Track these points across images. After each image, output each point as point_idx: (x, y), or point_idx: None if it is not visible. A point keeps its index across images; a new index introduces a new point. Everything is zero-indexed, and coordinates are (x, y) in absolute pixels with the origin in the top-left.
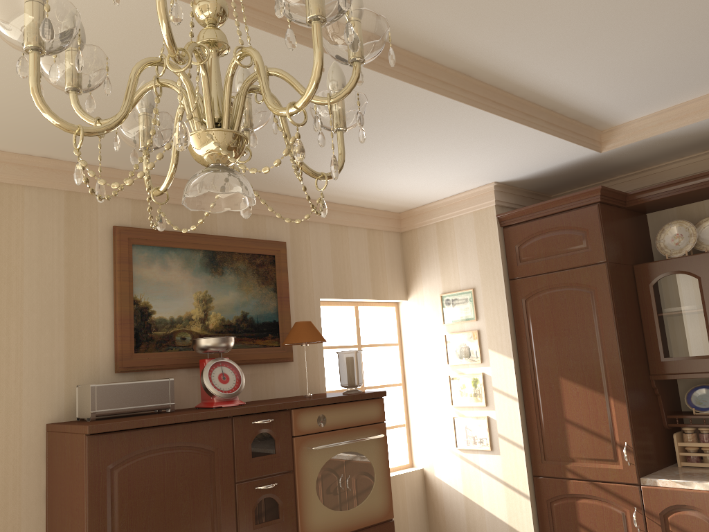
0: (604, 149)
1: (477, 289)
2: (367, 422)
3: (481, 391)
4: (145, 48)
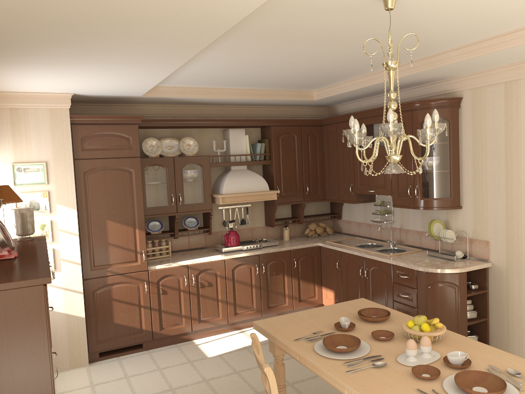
0: (143, 95)
1: (49, 163)
2: None
3: (48, 232)
4: (182, 17)
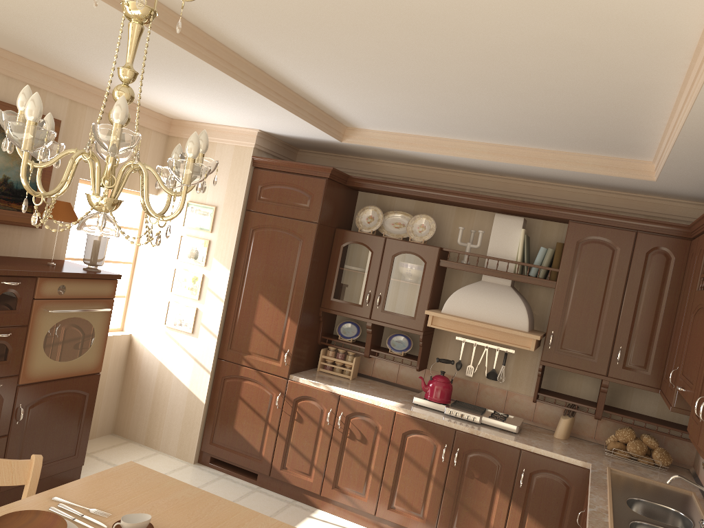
0: (344, 141)
1: (219, 208)
2: (99, 296)
3: (198, 288)
4: None
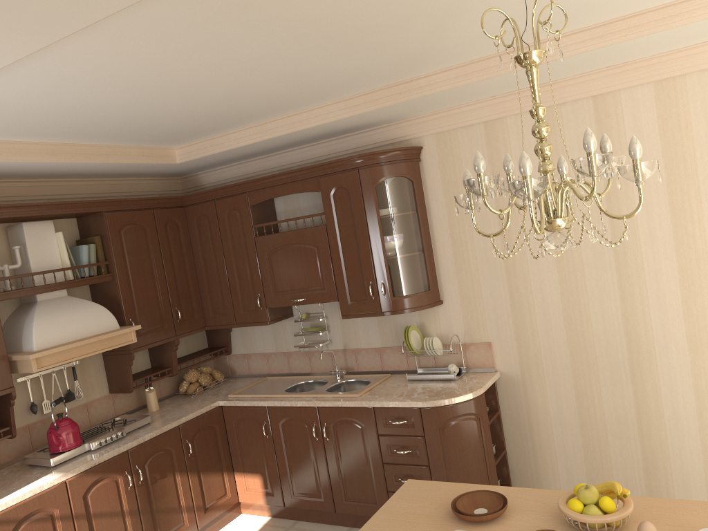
0: None
1: None
2: None
3: None
4: None
